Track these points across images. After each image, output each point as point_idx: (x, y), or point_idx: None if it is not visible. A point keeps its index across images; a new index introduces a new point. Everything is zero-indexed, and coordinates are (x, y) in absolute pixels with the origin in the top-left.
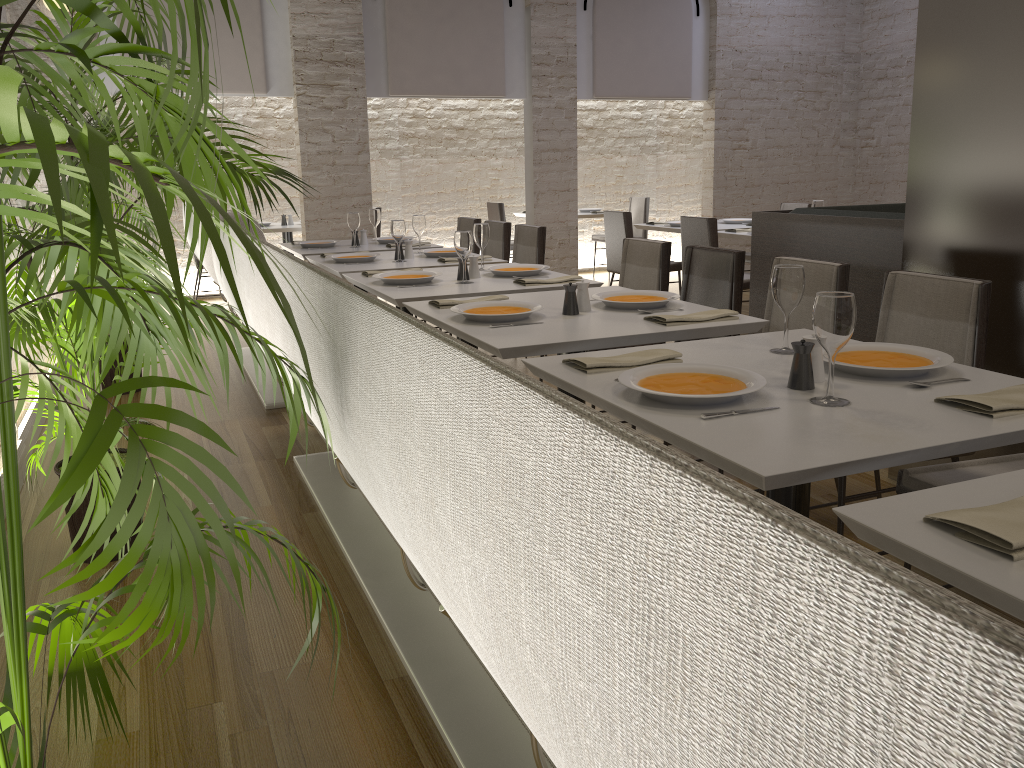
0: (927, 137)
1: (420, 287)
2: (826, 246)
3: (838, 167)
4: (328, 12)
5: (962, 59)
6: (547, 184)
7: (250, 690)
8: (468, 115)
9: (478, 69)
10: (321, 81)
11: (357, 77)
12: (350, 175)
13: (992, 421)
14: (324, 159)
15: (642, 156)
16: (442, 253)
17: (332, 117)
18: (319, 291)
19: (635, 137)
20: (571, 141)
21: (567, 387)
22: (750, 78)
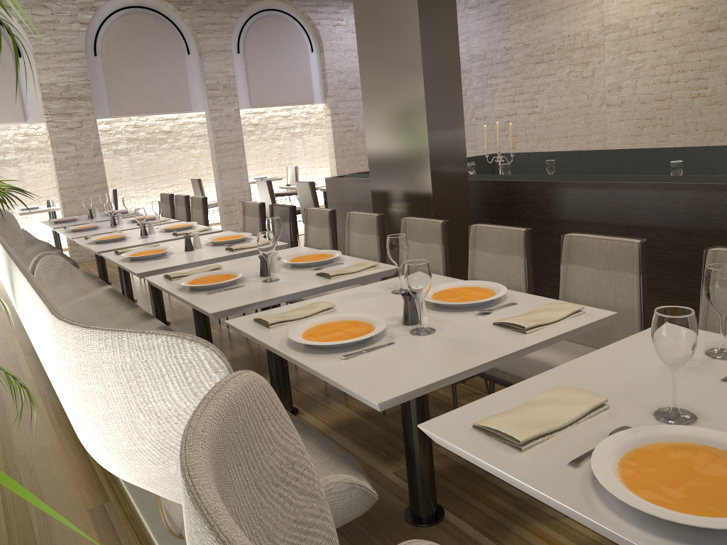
0: (372, 140)
1: (116, 243)
2: (360, 195)
3: None
4: (63, 66)
5: (379, 101)
6: (226, 164)
7: (12, 462)
8: (173, 123)
9: (171, 95)
10: (63, 111)
11: (88, 107)
12: (90, 170)
13: (329, 280)
14: (71, 162)
15: (293, 139)
16: None
17: (74, 134)
18: (6, 258)
19: (287, 128)
20: (239, 136)
21: (160, 288)
22: (350, 88)
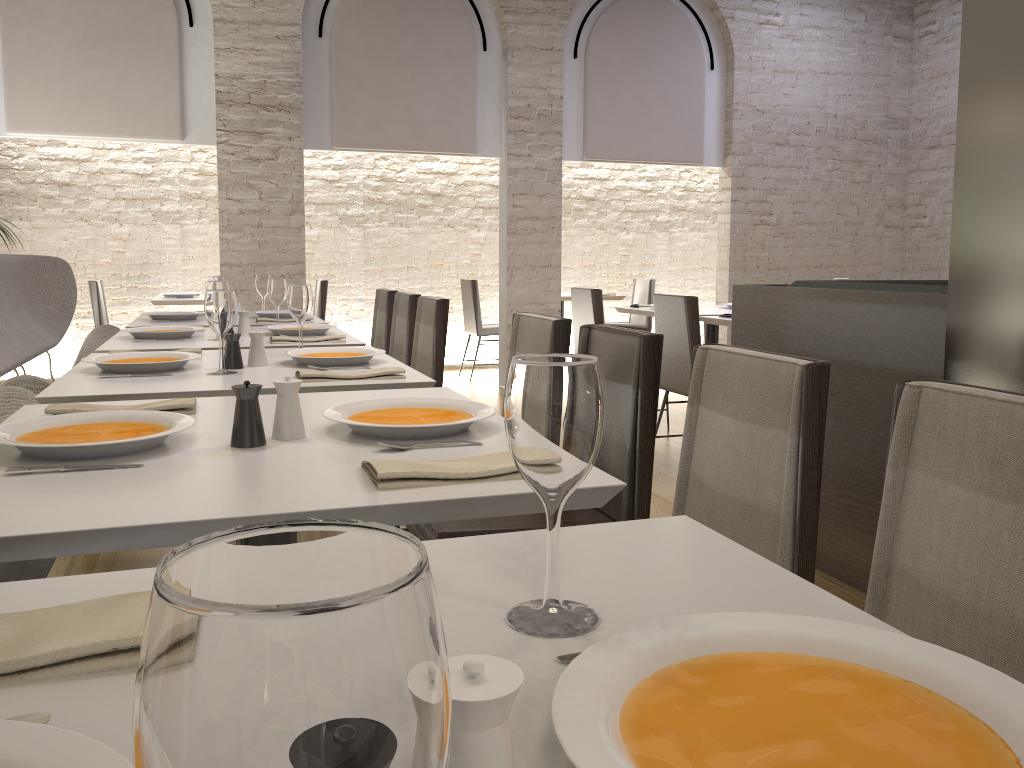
0: (990, 122)
1: (135, 378)
2: (833, 335)
3: (883, 250)
4: (260, 48)
5: None
6: (524, 258)
7: None
8: (446, 180)
9: (443, 121)
10: (248, 128)
11: (292, 124)
12: (279, 239)
13: None
14: (248, 219)
15: (652, 233)
16: (288, 330)
17: (260, 170)
18: None
19: (644, 211)
20: (554, 208)
21: None
22: (775, 142)
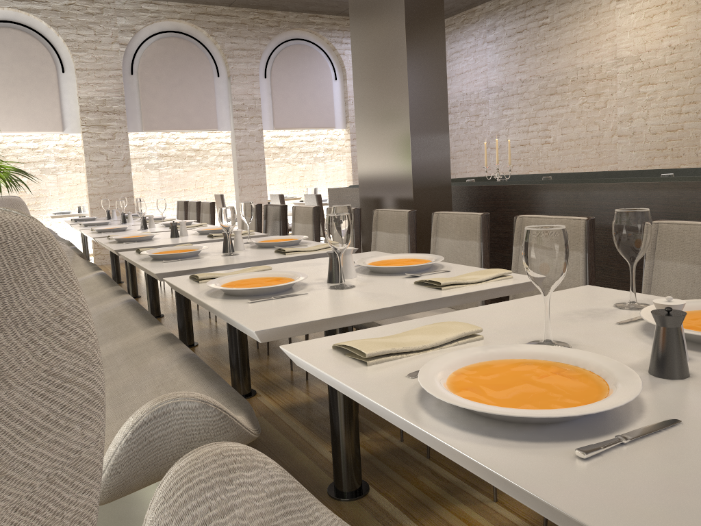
0: (362, 142)
1: (115, 232)
2: (358, 204)
3: None
4: (101, 82)
5: (368, 104)
6: (247, 181)
7: None
8: (202, 141)
9: (199, 114)
10: (98, 123)
11: (121, 120)
12: (119, 179)
13: (283, 255)
14: (101, 170)
15: (315, 163)
16: None
17: (106, 145)
18: None
19: (310, 152)
20: (261, 155)
21: (128, 260)
22: None
